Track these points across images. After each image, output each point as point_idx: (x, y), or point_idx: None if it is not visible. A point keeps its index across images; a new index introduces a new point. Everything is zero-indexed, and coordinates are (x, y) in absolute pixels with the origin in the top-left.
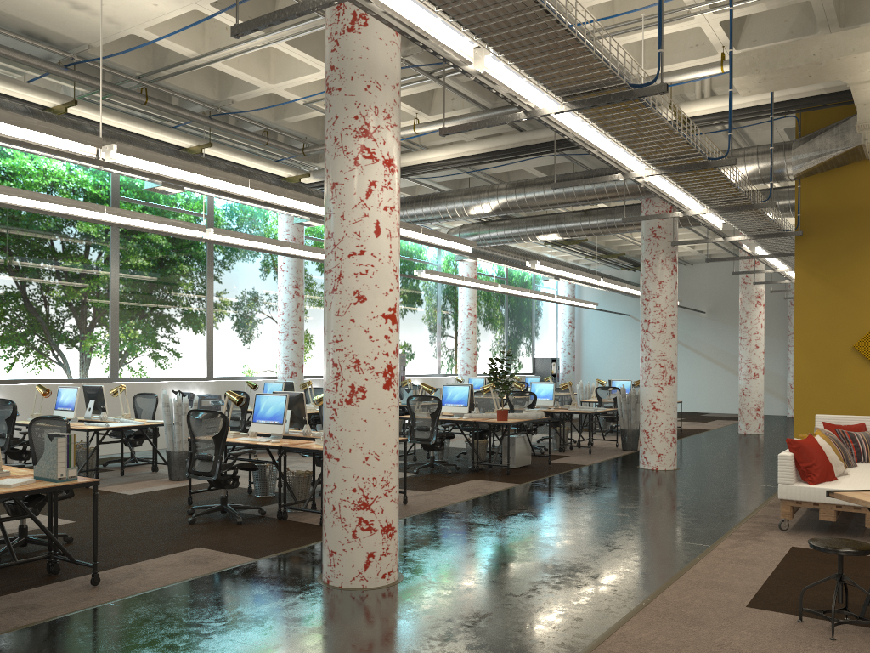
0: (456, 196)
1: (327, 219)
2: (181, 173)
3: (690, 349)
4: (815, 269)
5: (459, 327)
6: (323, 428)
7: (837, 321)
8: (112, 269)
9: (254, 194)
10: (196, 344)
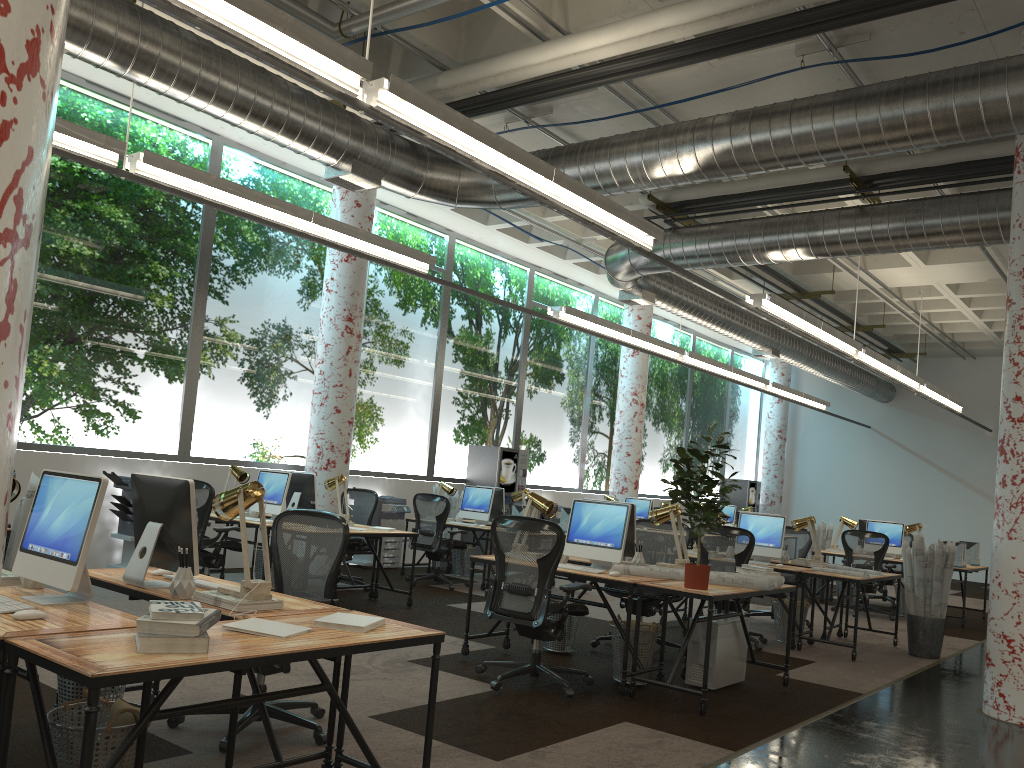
0: (630, 142)
1: None
2: None
3: (964, 484)
4: None
5: (616, 420)
6: None
7: None
8: None
9: None
10: (164, 398)
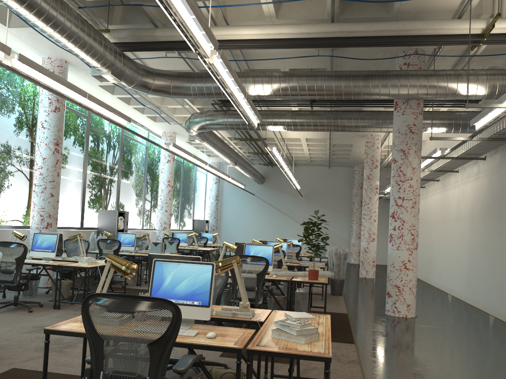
0: (248, 77)
1: None
2: None
3: (292, 219)
4: None
5: (159, 194)
6: None
7: None
8: None
9: None
10: None
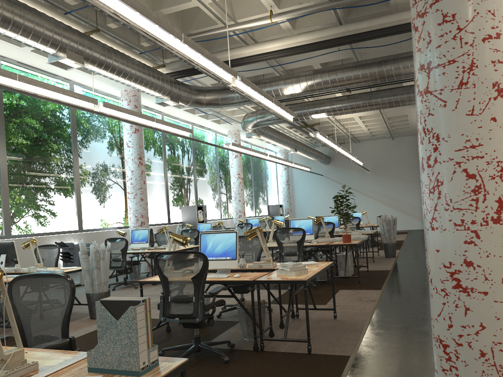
0: (279, 80)
1: (439, 0)
2: (133, 16)
3: (362, 193)
4: None
5: (232, 187)
6: (442, 256)
7: None
8: (0, 145)
9: (183, 50)
10: (69, 205)
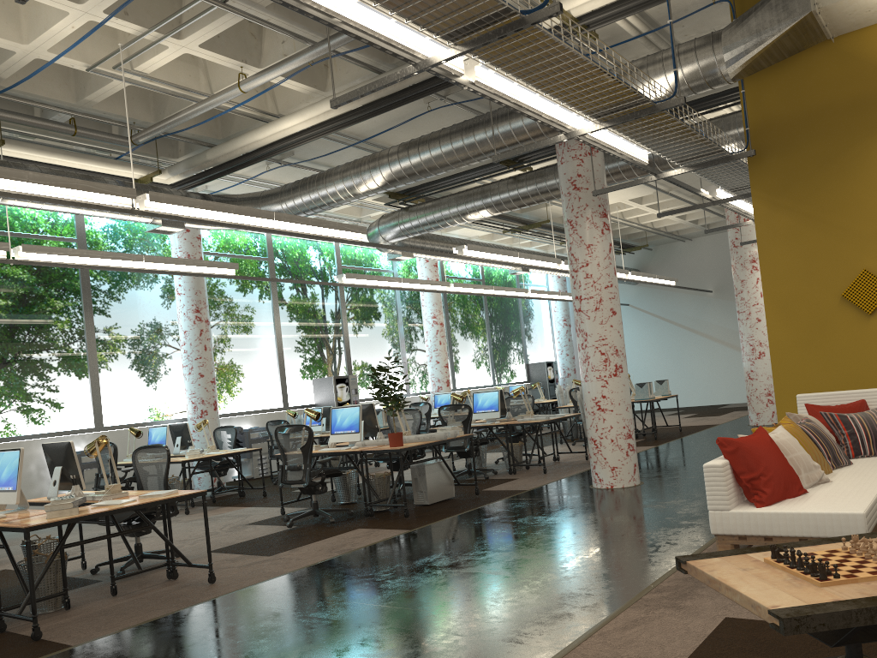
0: (335, 174)
1: None
2: None
3: (700, 334)
4: (779, 198)
5: (425, 339)
6: None
7: (816, 265)
8: None
9: None
10: (77, 391)
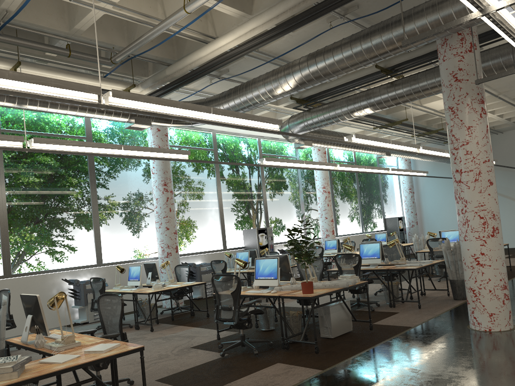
0: (258, 81)
1: None
2: None
3: (509, 198)
4: None
5: (317, 202)
6: None
7: None
8: None
9: None
10: (85, 239)
